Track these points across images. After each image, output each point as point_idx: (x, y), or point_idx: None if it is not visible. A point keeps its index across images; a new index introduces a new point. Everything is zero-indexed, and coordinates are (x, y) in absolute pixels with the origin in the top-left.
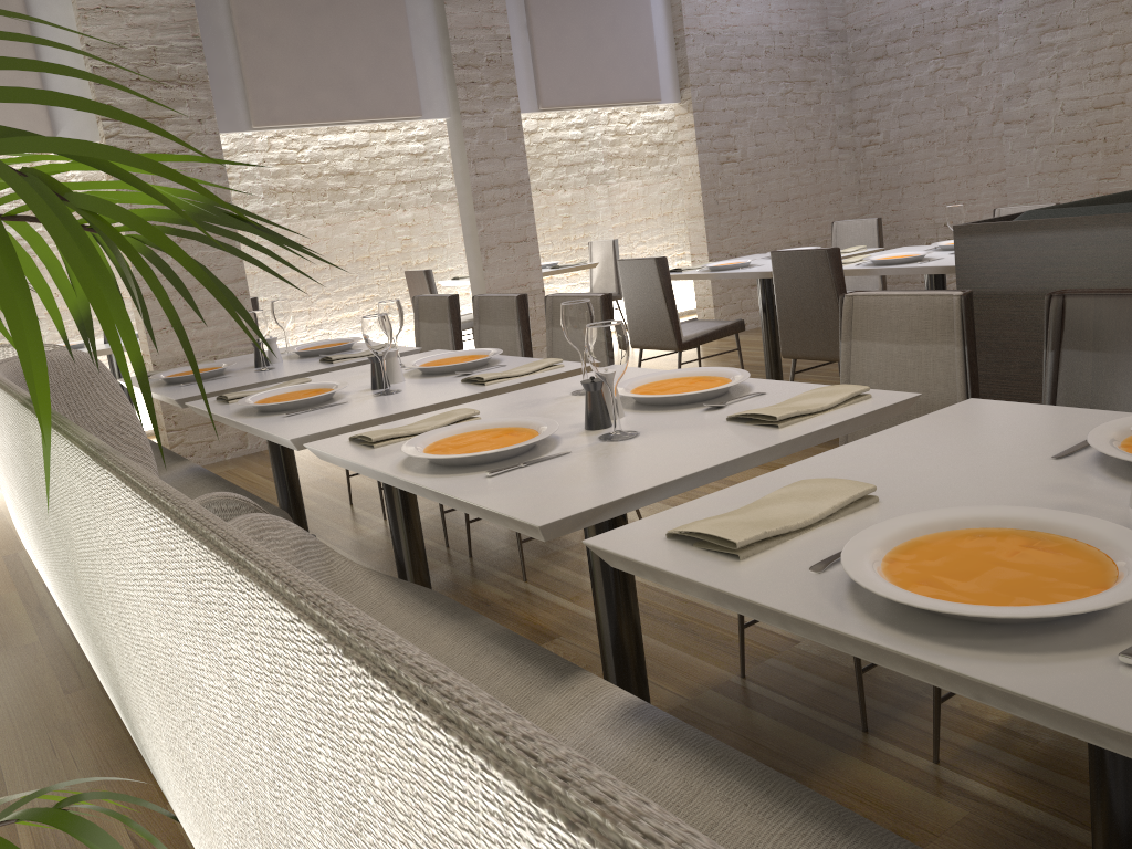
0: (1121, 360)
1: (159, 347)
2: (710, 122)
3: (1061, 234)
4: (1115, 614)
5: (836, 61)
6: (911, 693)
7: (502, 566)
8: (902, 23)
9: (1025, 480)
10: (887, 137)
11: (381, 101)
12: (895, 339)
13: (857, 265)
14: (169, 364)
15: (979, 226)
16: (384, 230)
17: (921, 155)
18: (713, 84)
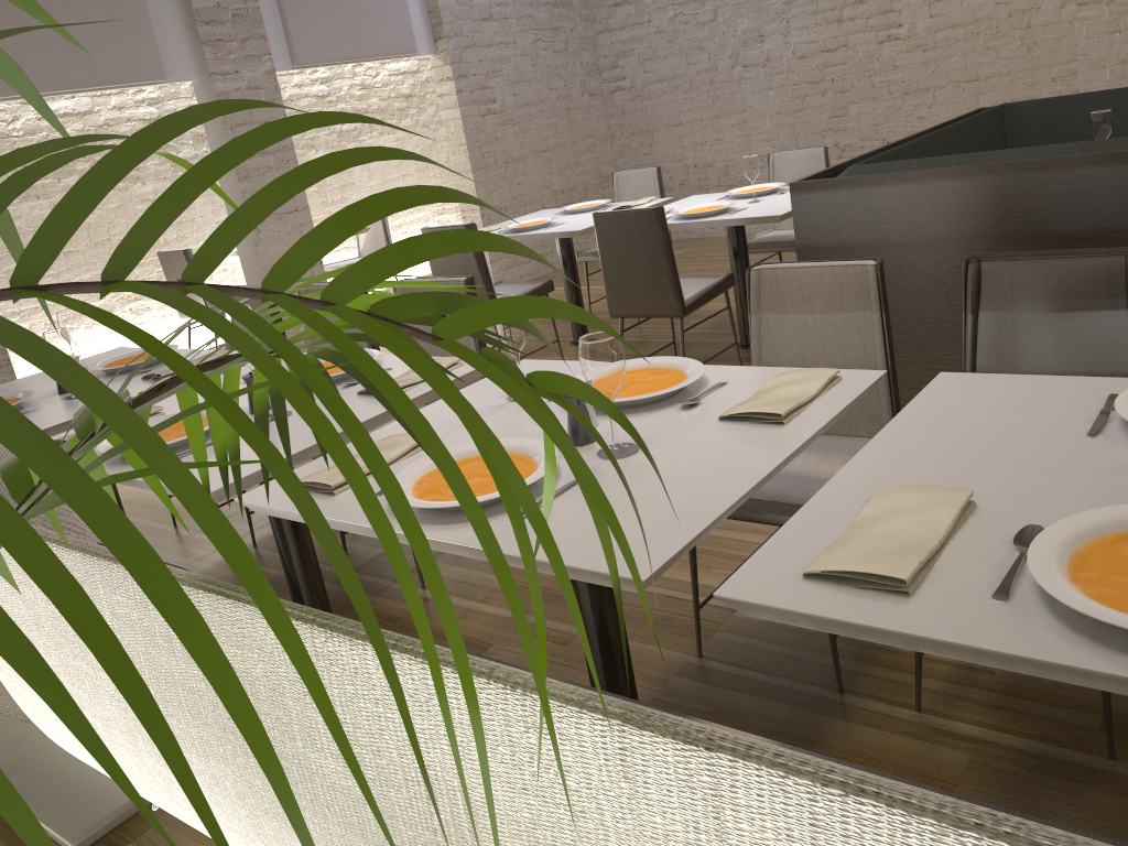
0: (1040, 319)
1: None
2: (468, 73)
3: (894, 188)
4: None
5: (578, 7)
6: (863, 645)
7: (390, 575)
8: None
9: (1089, 464)
10: (633, 82)
11: (118, 64)
12: (809, 310)
13: (667, 220)
14: None
15: (815, 182)
16: (123, 207)
17: (667, 99)
18: (467, 34)
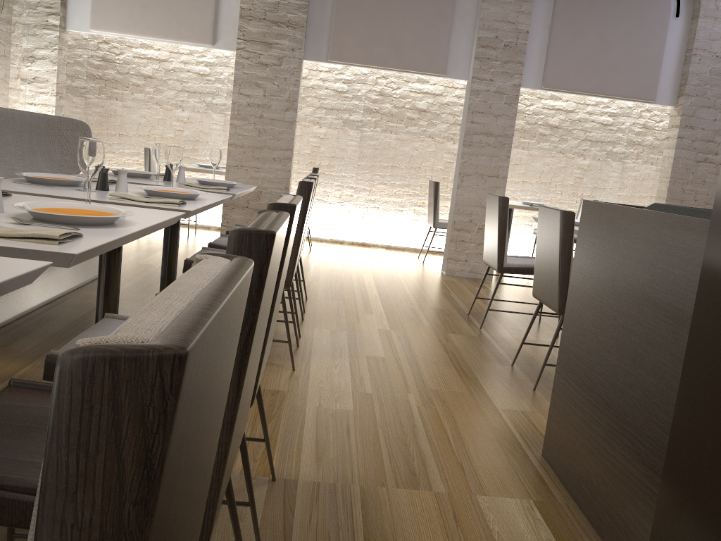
0: None
1: (231, 176)
2: (696, 126)
3: (631, 225)
4: None
5: None
6: None
7: None
8: None
9: None
10: None
11: (418, 59)
12: None
13: None
14: None
15: (594, 203)
16: (435, 152)
17: None
18: (709, 97)
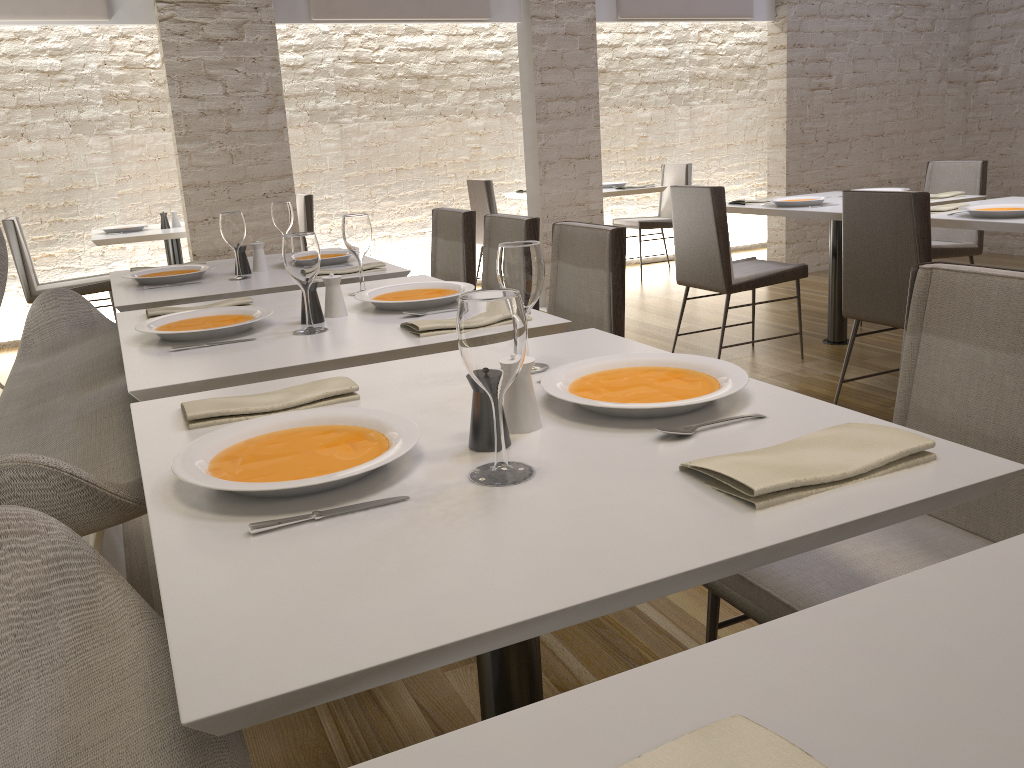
0: None
1: (200, 238)
2: (804, 44)
3: None
4: None
5: None
6: None
7: None
8: None
9: None
10: (1005, 73)
11: None
12: (991, 343)
13: (950, 215)
14: (209, 255)
15: None
16: (453, 137)
17: None
18: (813, 2)
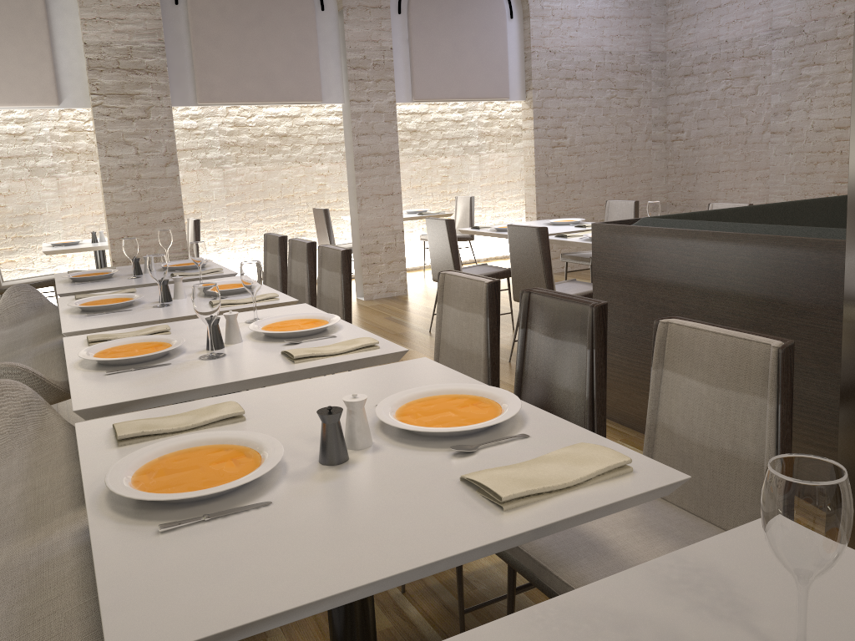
0: (548, 341)
1: (118, 250)
2: (546, 116)
3: (648, 239)
4: (211, 504)
5: (655, 75)
6: None
7: None
8: (705, 51)
9: None
10: (688, 135)
11: (292, 89)
12: (459, 307)
13: (580, 239)
14: (124, 262)
15: (605, 225)
16: (305, 177)
17: (711, 151)
18: (551, 88)
